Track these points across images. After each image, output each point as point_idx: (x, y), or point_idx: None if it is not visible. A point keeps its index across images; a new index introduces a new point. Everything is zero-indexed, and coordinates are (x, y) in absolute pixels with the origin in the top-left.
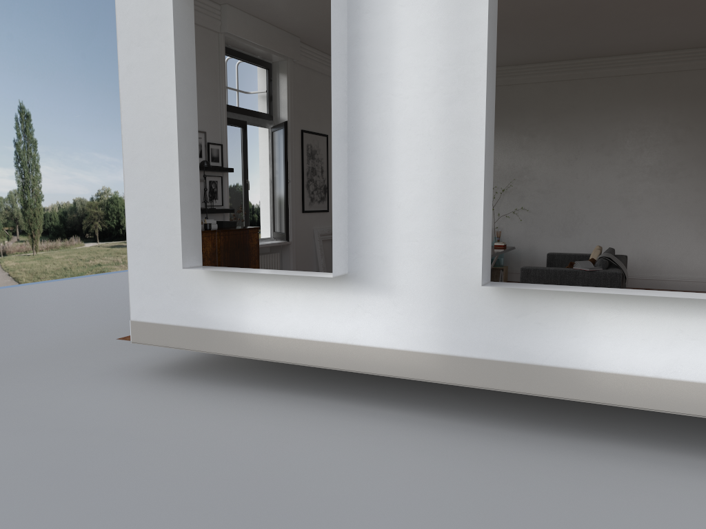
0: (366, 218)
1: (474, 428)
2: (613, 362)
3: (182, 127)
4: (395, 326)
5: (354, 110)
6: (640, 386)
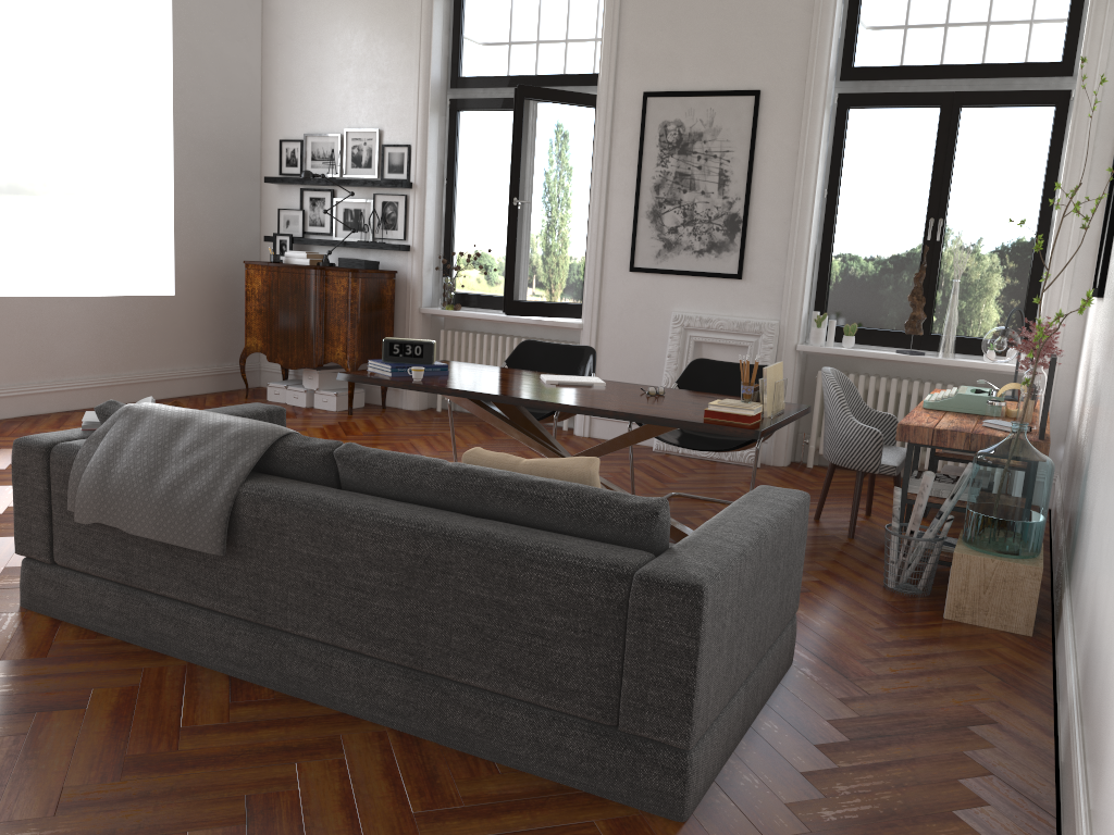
0: None
1: None
2: None
3: (153, 131)
4: None
5: None
6: None
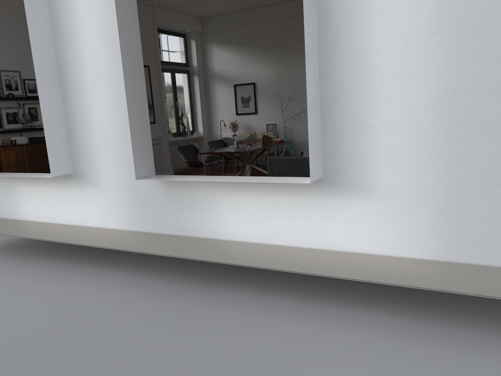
0: (77, 131)
1: (163, 284)
2: (236, 233)
3: None
4: (105, 211)
5: (59, 48)
6: (254, 250)
